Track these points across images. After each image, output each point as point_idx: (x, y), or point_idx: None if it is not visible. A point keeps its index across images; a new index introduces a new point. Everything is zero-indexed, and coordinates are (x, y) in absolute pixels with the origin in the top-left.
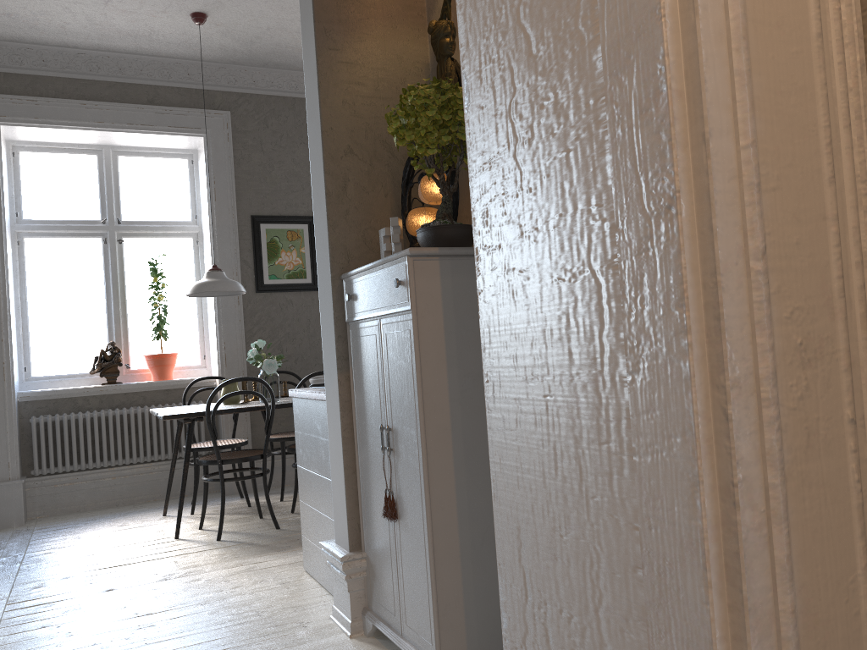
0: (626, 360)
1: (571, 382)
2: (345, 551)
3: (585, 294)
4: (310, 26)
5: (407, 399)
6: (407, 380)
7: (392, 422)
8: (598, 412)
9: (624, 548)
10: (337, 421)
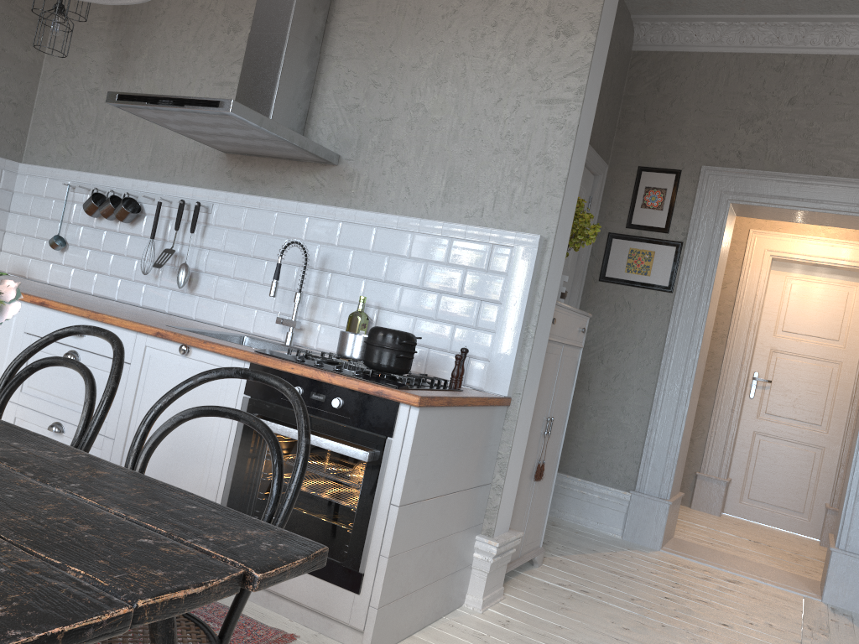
0: (697, 394)
1: (694, 398)
2: (508, 532)
3: (698, 385)
4: (599, 78)
5: (564, 398)
6: (567, 387)
7: (552, 414)
8: (694, 402)
9: (691, 421)
10: (528, 422)
